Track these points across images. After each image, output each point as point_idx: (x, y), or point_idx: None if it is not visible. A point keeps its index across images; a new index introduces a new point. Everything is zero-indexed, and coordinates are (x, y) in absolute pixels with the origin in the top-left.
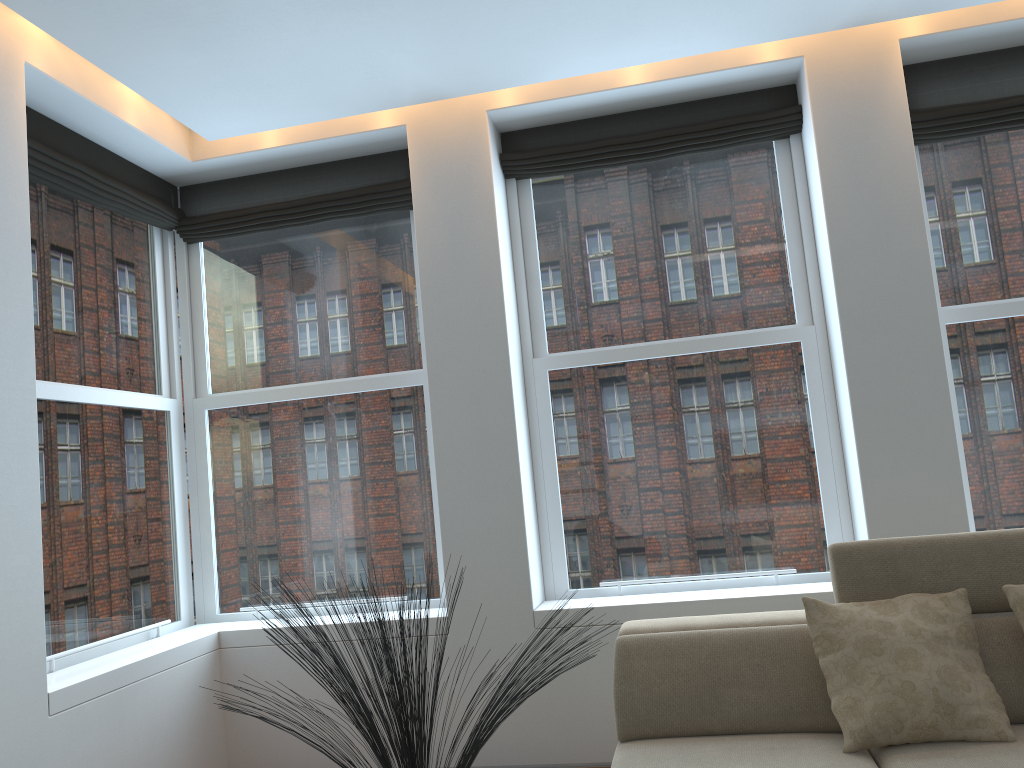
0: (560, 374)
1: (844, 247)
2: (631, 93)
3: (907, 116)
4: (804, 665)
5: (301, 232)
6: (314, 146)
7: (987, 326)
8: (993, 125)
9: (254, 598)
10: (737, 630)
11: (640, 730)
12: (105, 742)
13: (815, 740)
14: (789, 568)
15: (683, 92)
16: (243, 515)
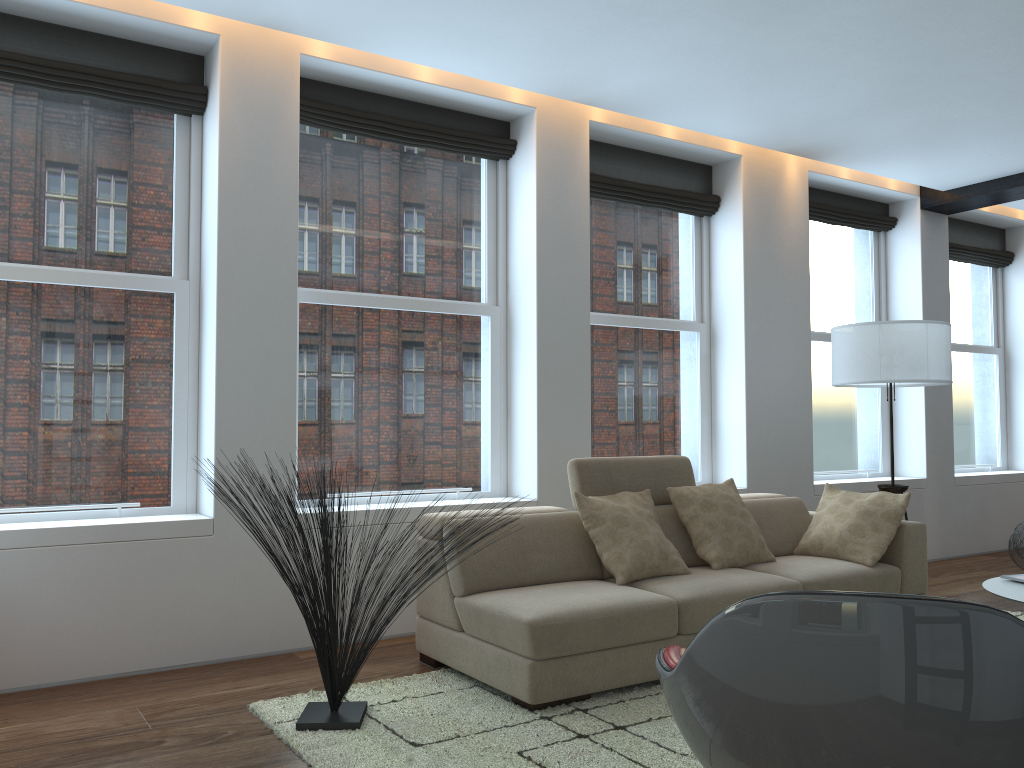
0: (310, 308)
1: (545, 255)
2: (414, 86)
3: (588, 175)
4: (572, 537)
5: (41, 96)
6: (106, 15)
7: (594, 329)
8: (615, 196)
9: None
10: (527, 515)
11: (480, 585)
12: None
13: (591, 582)
14: (464, 487)
15: (444, 99)
16: None
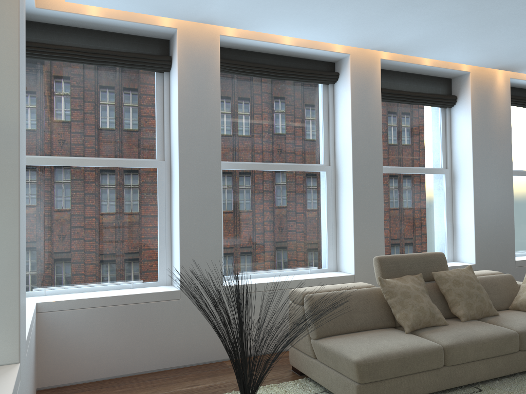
0: (228, 172)
1: (356, 137)
2: (281, 47)
3: (380, 90)
4: (377, 303)
5: (87, 68)
6: (118, 23)
7: (384, 175)
8: (395, 100)
9: (40, 283)
10: (351, 290)
11: (325, 333)
12: (29, 371)
13: (389, 330)
14: (313, 266)
15: (298, 53)
16: (36, 232)
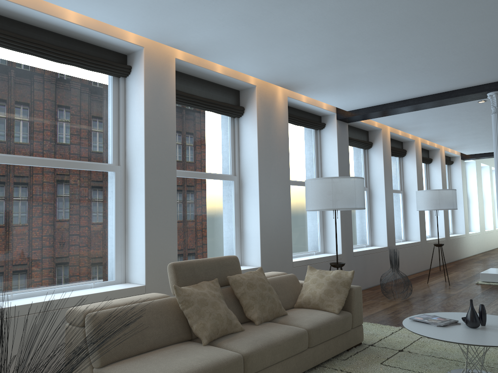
0: None
1: (150, 135)
2: (65, 24)
3: (175, 90)
4: (172, 315)
5: None
6: None
7: (177, 179)
8: (189, 103)
9: None
10: (143, 303)
11: (112, 358)
12: None
13: (186, 345)
14: (98, 279)
15: (85, 36)
16: None
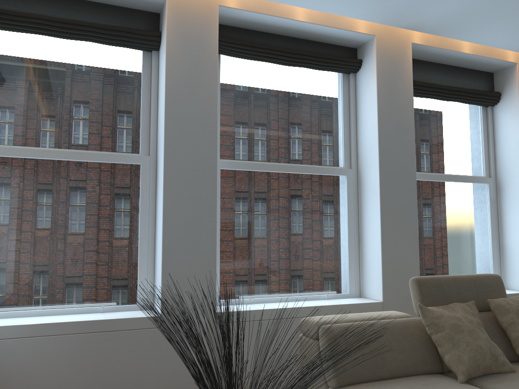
0: (227, 172)
1: (384, 133)
2: (293, 25)
3: (412, 79)
4: (417, 339)
5: (59, 42)
6: None
7: (416, 183)
8: (428, 94)
9: None
10: (381, 321)
11: (349, 380)
12: None
13: (436, 378)
14: (331, 291)
15: (314, 34)
16: None
